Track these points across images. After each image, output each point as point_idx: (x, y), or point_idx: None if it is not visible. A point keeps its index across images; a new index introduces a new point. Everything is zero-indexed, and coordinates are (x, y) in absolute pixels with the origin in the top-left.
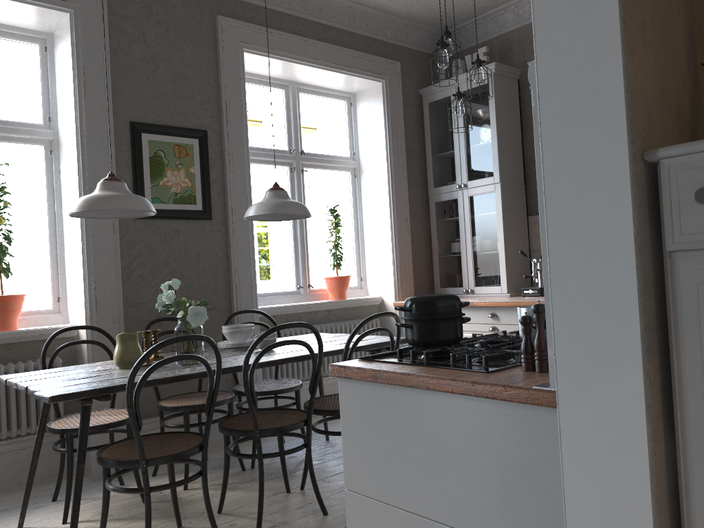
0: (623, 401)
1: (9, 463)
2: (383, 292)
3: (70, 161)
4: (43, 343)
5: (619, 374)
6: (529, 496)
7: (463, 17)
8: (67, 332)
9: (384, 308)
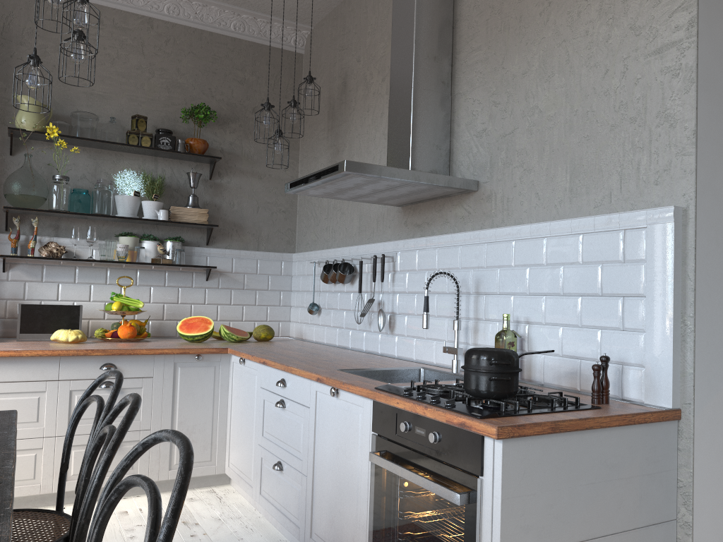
0: (718, 406)
1: None
2: None
3: None
4: None
5: (717, 392)
6: (655, 483)
7: None
8: None
9: None
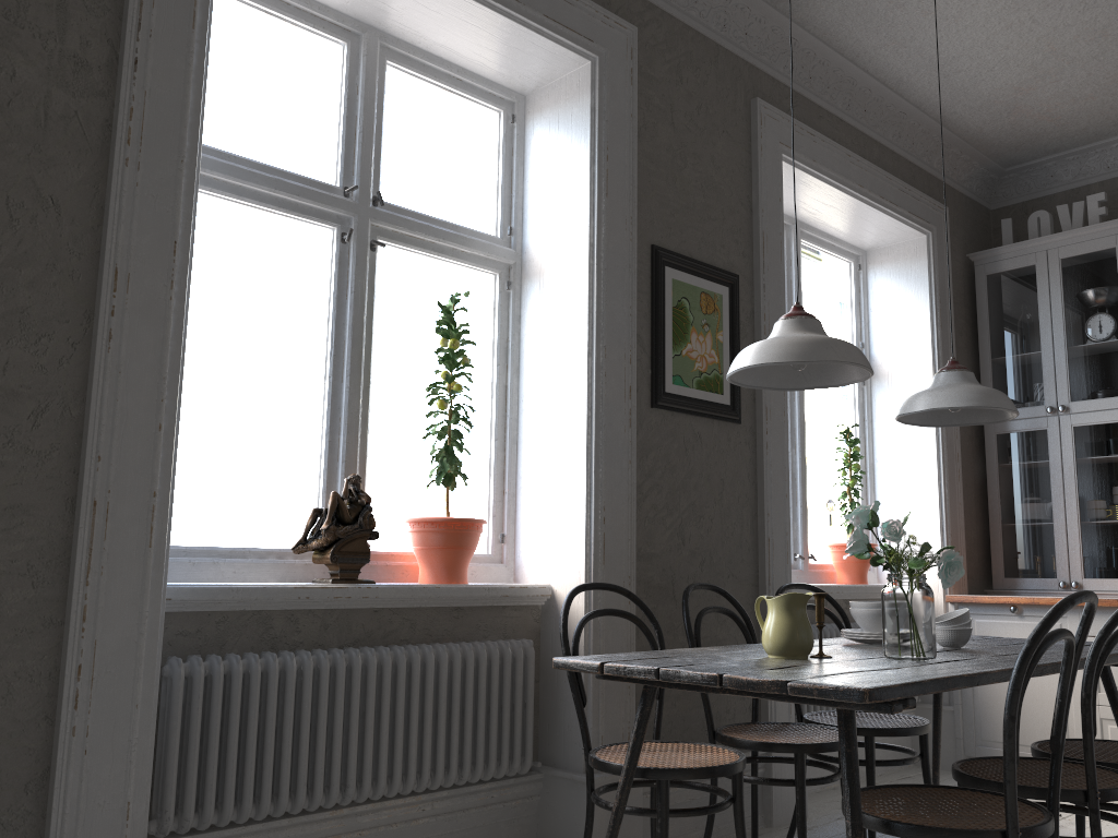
0: None
1: (442, 836)
2: None
3: (562, 299)
4: (499, 613)
5: None
6: None
7: (1052, 147)
8: (537, 596)
9: None
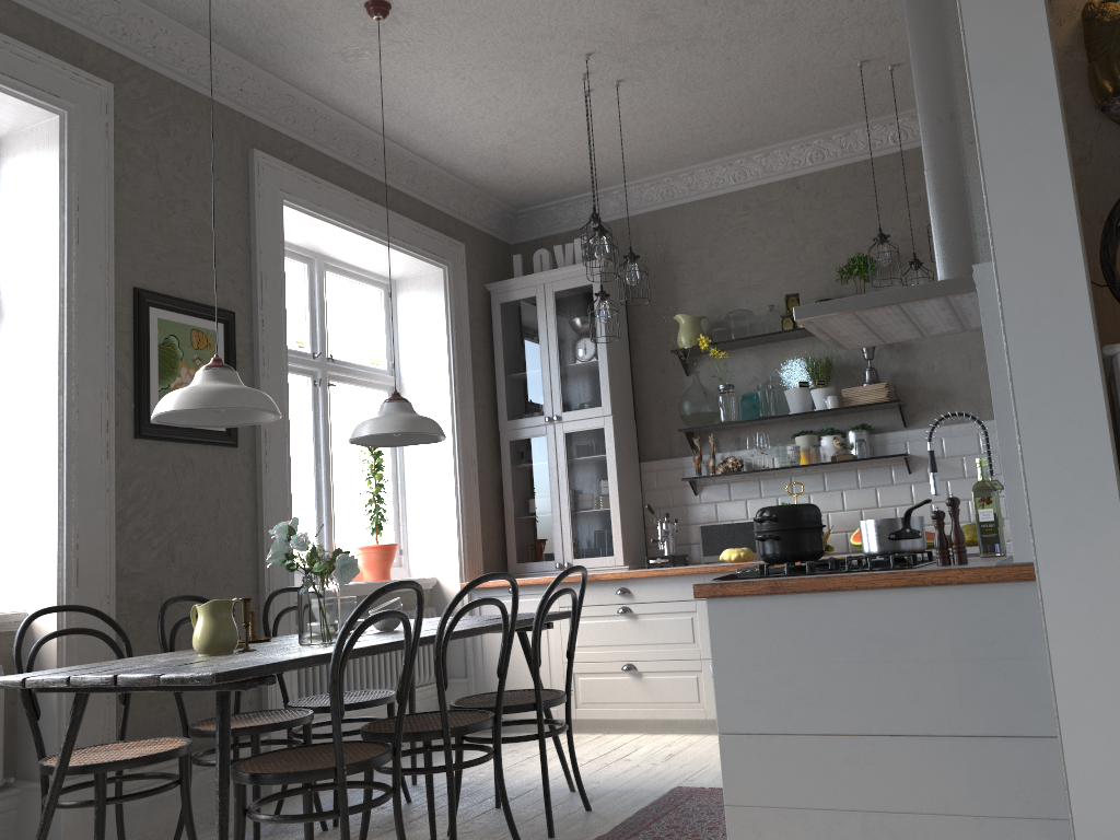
0: (1107, 556)
1: None
2: (439, 570)
3: (35, 340)
4: None
5: (1101, 533)
6: (993, 675)
7: (550, 196)
8: (10, 623)
9: (441, 594)
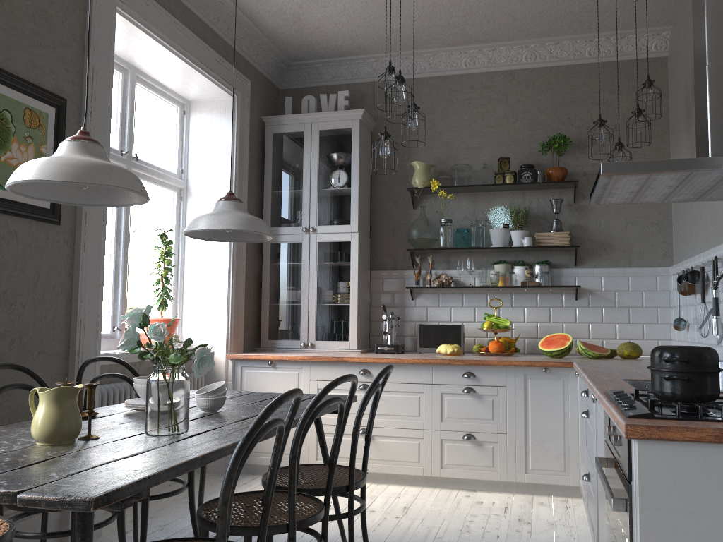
0: None
1: None
2: (208, 341)
3: None
4: None
5: None
6: None
7: (321, 54)
8: None
9: None
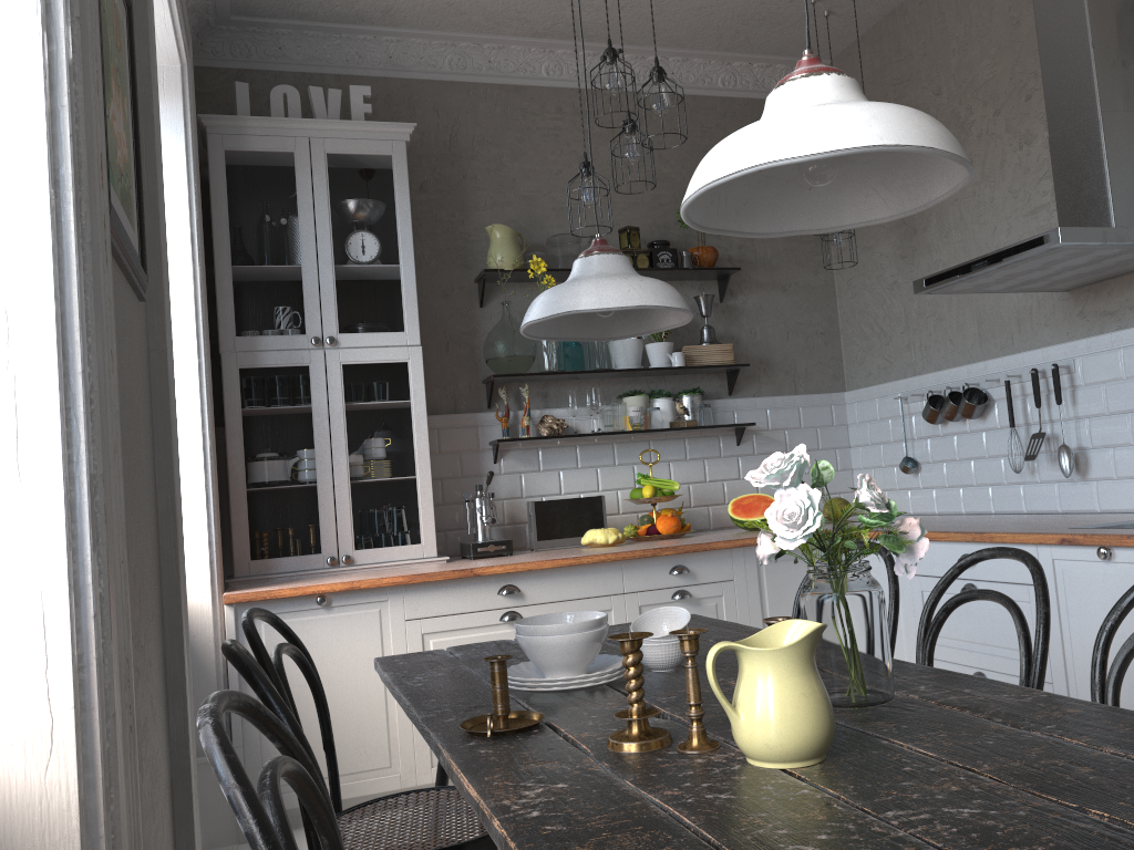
0: None
1: None
2: None
3: None
4: None
5: None
6: None
7: (304, 10)
8: None
9: None
